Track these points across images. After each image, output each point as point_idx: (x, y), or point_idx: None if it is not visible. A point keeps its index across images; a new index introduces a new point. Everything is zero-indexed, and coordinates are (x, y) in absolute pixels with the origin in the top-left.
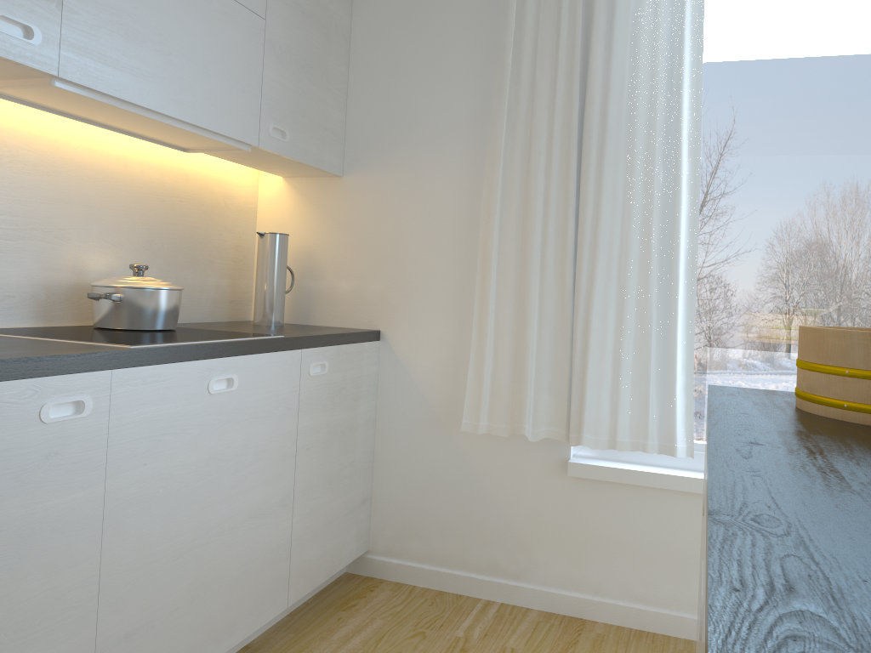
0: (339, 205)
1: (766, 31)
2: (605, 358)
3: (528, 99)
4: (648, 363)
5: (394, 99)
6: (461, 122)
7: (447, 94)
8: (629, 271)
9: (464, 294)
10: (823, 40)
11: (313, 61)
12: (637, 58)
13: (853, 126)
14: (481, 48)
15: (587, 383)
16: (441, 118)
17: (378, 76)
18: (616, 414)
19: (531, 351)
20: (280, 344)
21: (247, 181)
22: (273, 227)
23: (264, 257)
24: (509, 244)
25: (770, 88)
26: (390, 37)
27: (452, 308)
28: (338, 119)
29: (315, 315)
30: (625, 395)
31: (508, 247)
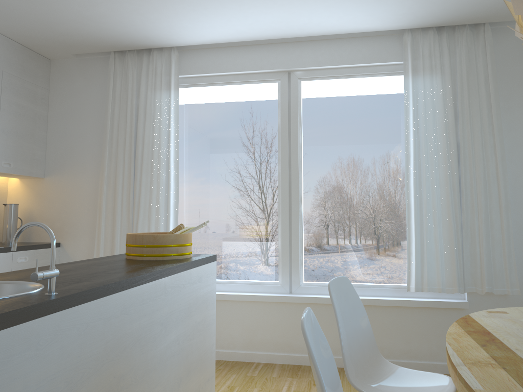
0: (43, 190)
1: (204, 120)
2: None
3: (116, 146)
4: None
5: (65, 145)
6: (92, 155)
7: (87, 143)
8: (152, 213)
9: (94, 225)
10: (223, 124)
11: (26, 133)
12: (154, 131)
13: (233, 155)
14: (100, 125)
15: None
16: (84, 153)
17: (59, 136)
18: None
19: (116, 247)
20: (0, 250)
21: (1, 181)
22: (14, 200)
23: (6, 214)
24: (109, 204)
25: (206, 141)
26: (64, 120)
27: (89, 231)
28: (41, 154)
29: (33, 237)
30: None
31: (109, 205)
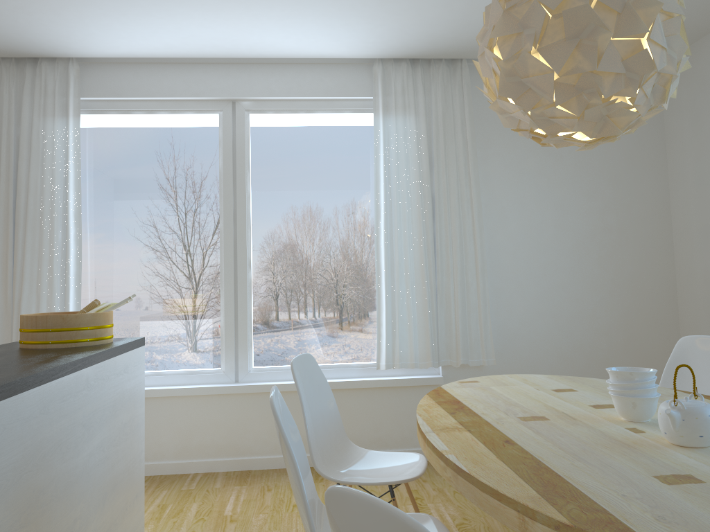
0: None
1: (118, 159)
2: None
3: None
4: None
5: None
6: None
7: None
8: (42, 287)
9: None
10: (145, 165)
11: None
12: (44, 174)
13: (159, 207)
14: None
15: None
16: None
17: None
18: None
19: None
20: None
21: None
22: None
23: None
24: None
25: (121, 188)
26: None
27: None
28: None
29: None
30: None
31: None
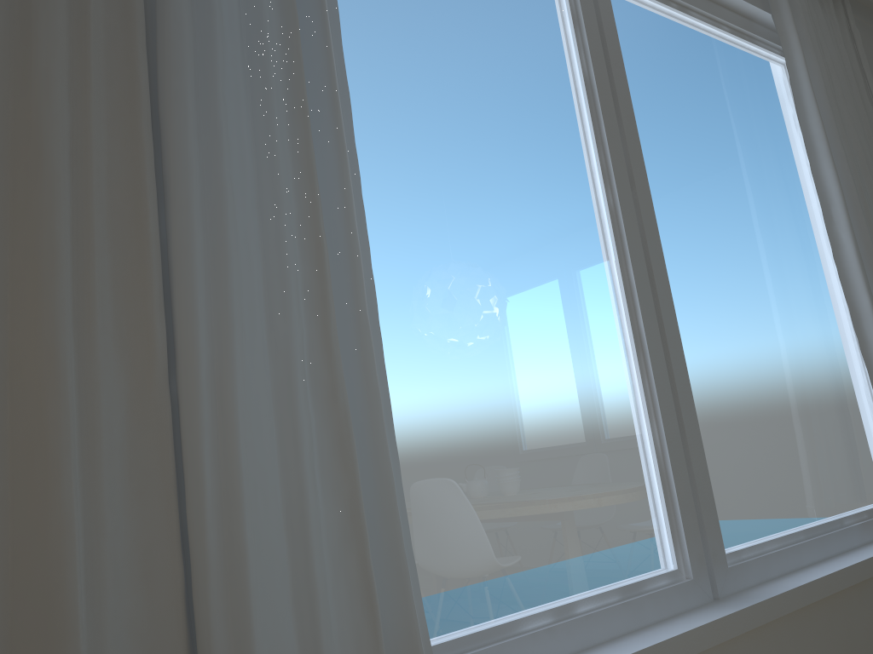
0: None
1: None
2: (272, 513)
3: None
4: (357, 504)
5: None
6: None
7: None
8: (295, 313)
9: None
10: (440, 21)
11: None
12: None
13: (487, 135)
14: None
15: (252, 586)
16: None
17: None
18: (317, 644)
19: (79, 540)
20: None
21: None
22: None
23: None
24: None
25: (395, 62)
26: None
27: None
28: None
29: None
30: (326, 591)
31: None
